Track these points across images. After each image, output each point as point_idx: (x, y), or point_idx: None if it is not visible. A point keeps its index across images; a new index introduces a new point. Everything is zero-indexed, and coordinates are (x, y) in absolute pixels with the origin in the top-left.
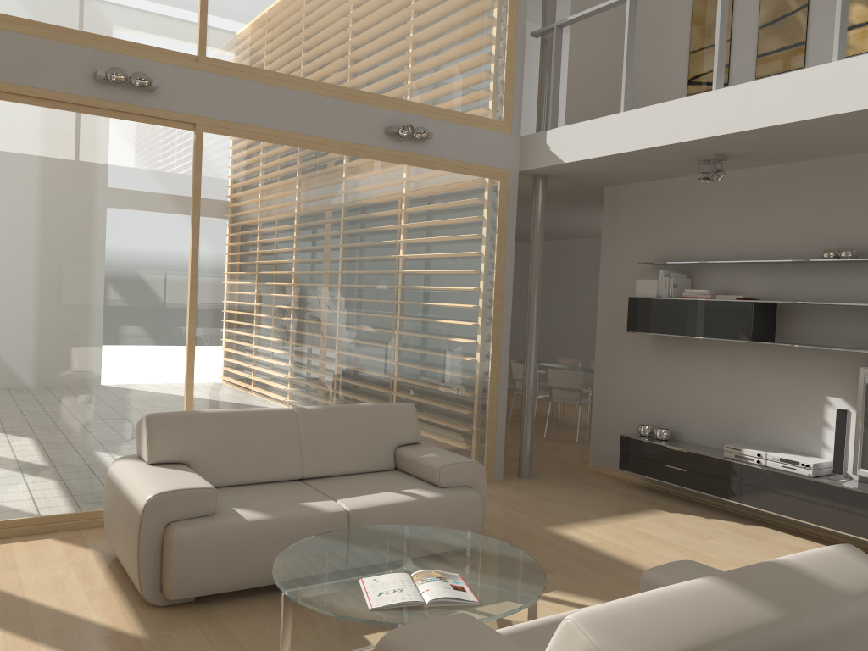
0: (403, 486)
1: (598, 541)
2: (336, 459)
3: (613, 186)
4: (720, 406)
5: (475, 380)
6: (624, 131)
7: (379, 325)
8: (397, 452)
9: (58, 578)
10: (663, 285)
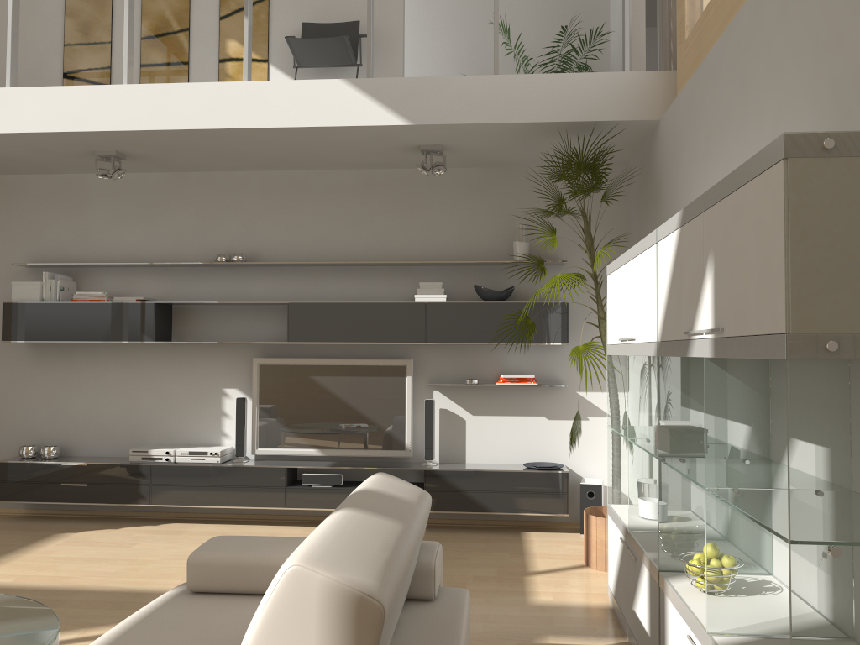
0: None
1: (18, 578)
2: None
3: None
4: (116, 412)
5: None
6: (14, 109)
7: None
8: None
9: None
10: (48, 287)
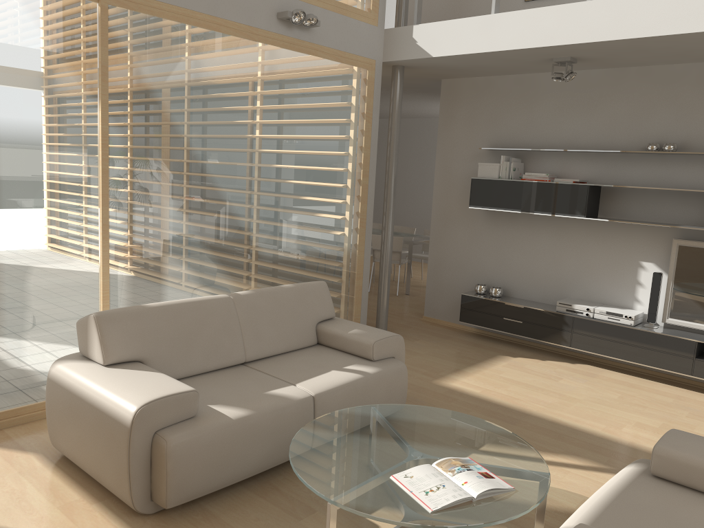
0: (341, 363)
1: (483, 390)
2: (271, 340)
3: (450, 79)
4: (546, 269)
5: (346, 252)
6: (496, 32)
7: (272, 206)
8: (318, 328)
9: (16, 494)
10: (504, 168)
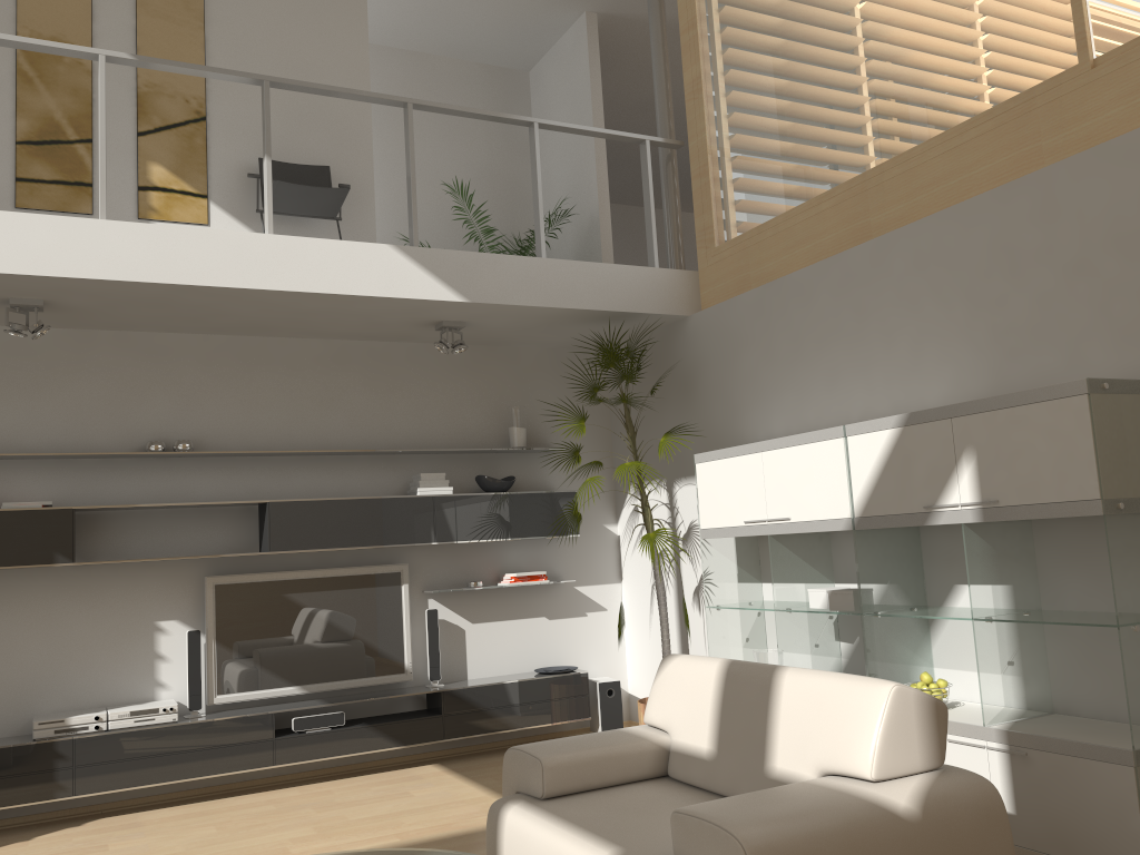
0: None
1: None
2: None
3: None
4: None
5: None
6: None
7: None
8: None
9: None
10: None
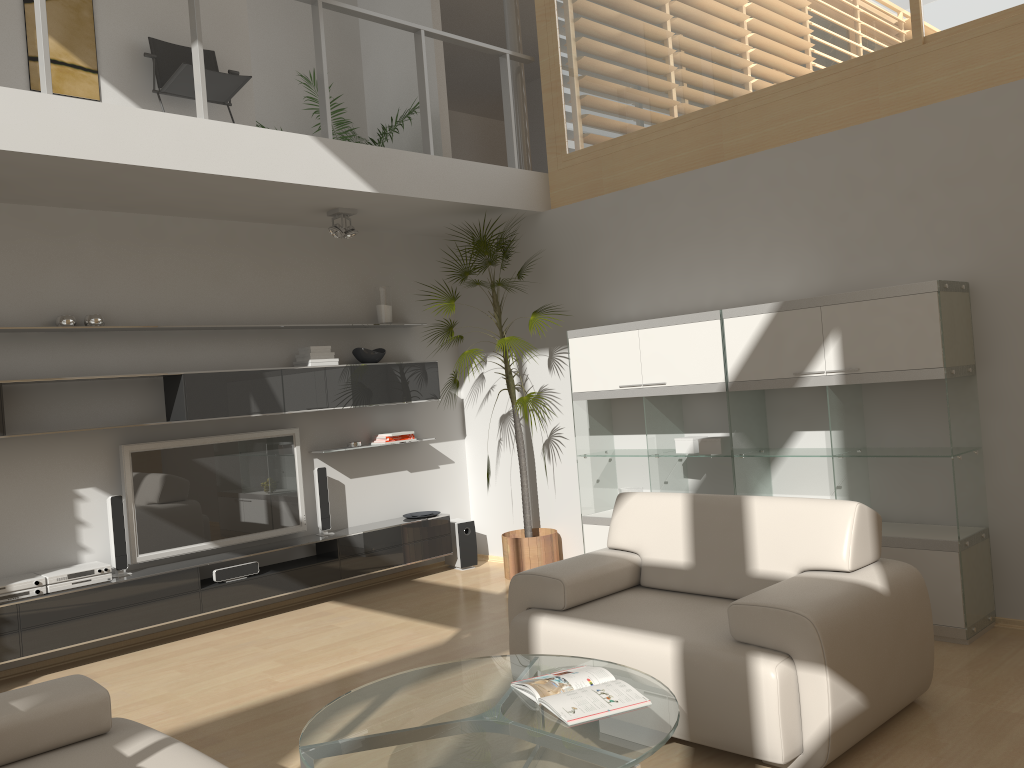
0: (99, 759)
1: None
2: None
3: None
4: None
5: None
6: None
7: None
8: None
9: None
10: None
